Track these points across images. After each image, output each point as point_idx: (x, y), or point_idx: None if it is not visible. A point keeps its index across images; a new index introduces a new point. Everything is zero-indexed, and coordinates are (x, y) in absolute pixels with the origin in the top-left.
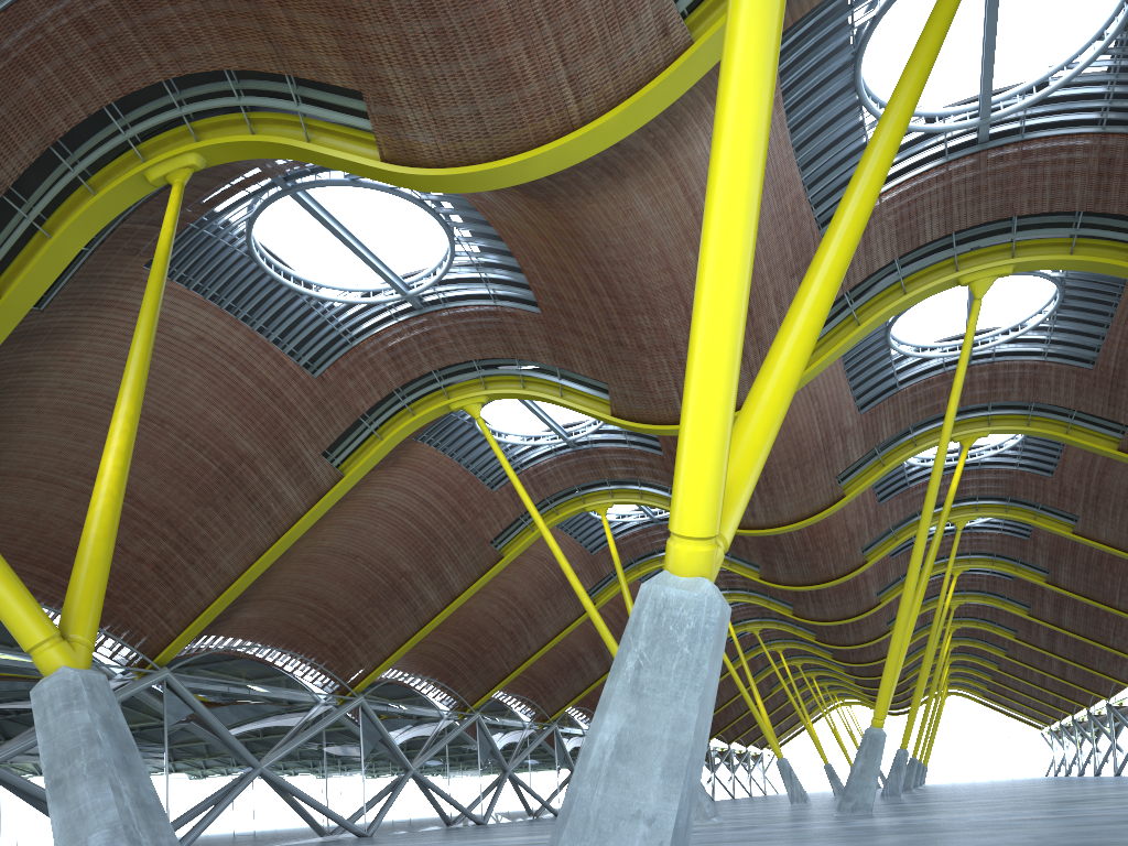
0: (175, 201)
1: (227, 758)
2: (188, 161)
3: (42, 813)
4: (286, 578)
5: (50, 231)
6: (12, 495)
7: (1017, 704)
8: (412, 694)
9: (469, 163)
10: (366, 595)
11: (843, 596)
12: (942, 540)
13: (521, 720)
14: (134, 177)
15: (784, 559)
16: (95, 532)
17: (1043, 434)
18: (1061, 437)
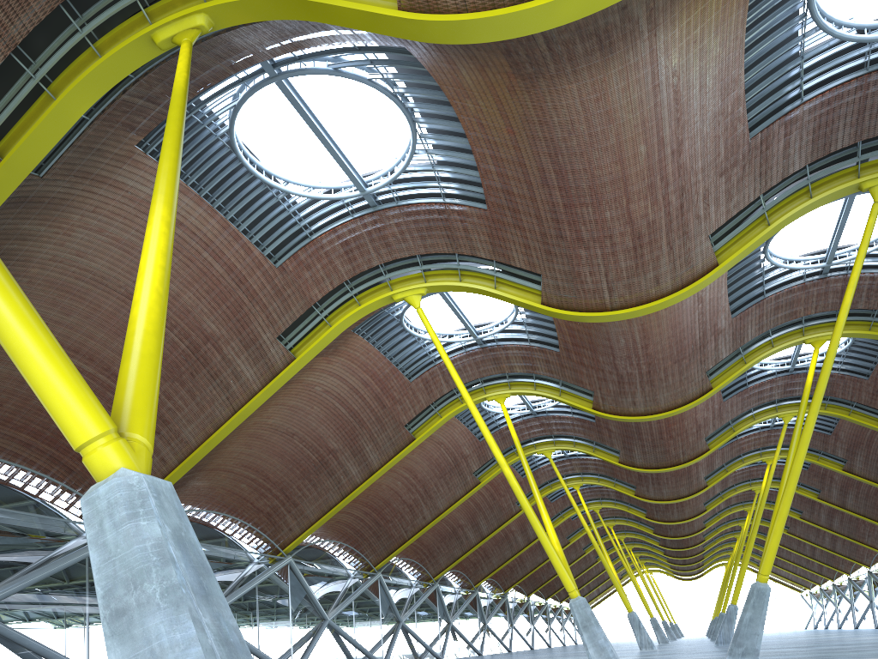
0: (186, 53)
1: None
2: (197, 22)
3: (18, 655)
4: (234, 452)
5: (55, 94)
6: (1, 362)
7: (784, 572)
8: (329, 556)
9: (493, 8)
10: (298, 469)
11: (678, 480)
12: (759, 434)
13: (412, 580)
14: (142, 39)
15: (642, 445)
16: (143, 327)
17: None
18: None
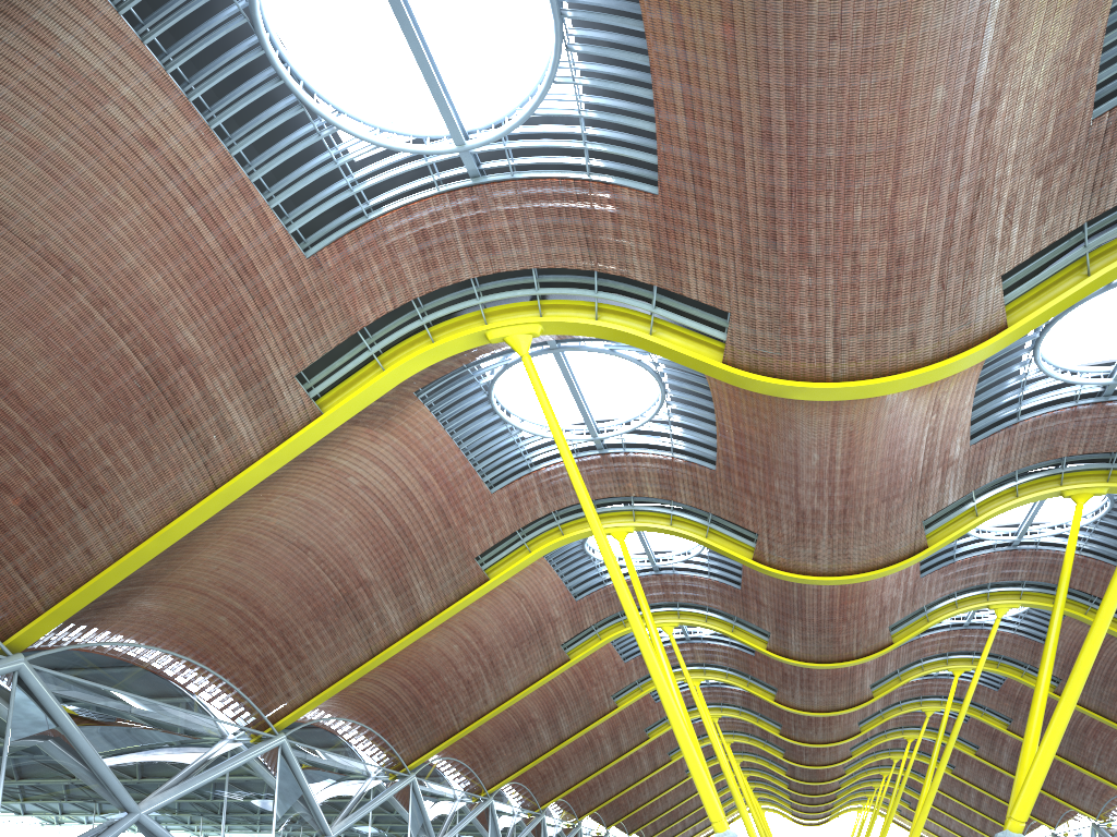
0: None
1: (93, 795)
2: None
3: None
4: (212, 562)
5: None
6: None
7: (933, 825)
8: (343, 741)
9: None
10: (310, 604)
11: (836, 685)
12: (949, 634)
13: (458, 790)
14: None
15: (802, 628)
16: None
17: None
18: None
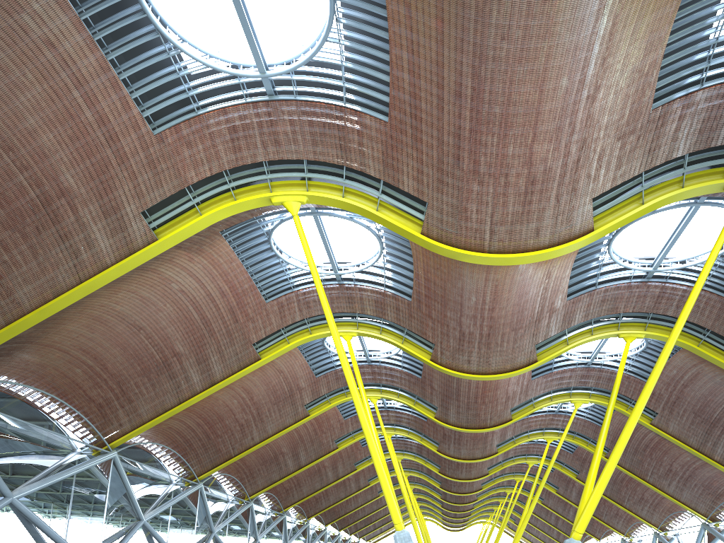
0: None
1: None
2: None
3: None
4: (74, 331)
5: None
6: None
7: (528, 535)
8: (155, 458)
9: None
10: (139, 365)
11: (475, 443)
12: (546, 416)
13: (230, 495)
14: None
15: (458, 406)
16: None
17: (682, 344)
18: (694, 348)
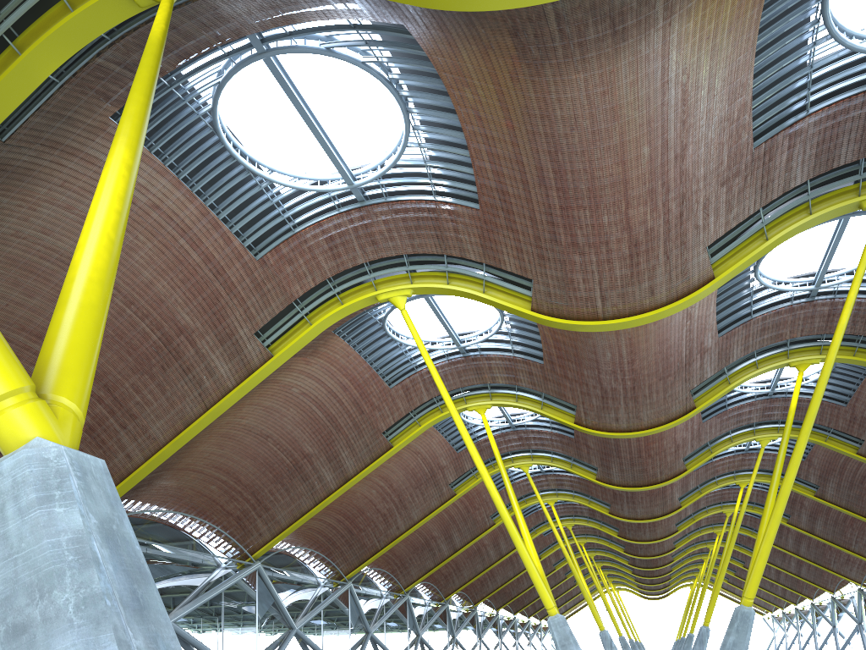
0: (166, 7)
1: None
2: None
3: None
4: (205, 451)
5: (20, 49)
6: None
7: None
8: (299, 563)
9: None
10: (271, 472)
11: (652, 499)
12: (734, 458)
13: (383, 590)
14: None
15: (620, 463)
16: (86, 273)
17: None
18: None
